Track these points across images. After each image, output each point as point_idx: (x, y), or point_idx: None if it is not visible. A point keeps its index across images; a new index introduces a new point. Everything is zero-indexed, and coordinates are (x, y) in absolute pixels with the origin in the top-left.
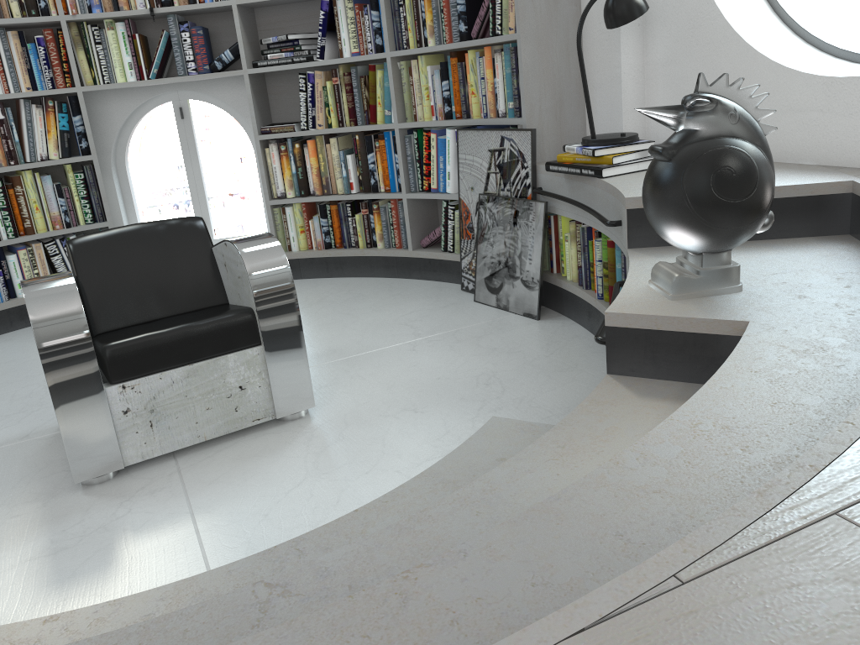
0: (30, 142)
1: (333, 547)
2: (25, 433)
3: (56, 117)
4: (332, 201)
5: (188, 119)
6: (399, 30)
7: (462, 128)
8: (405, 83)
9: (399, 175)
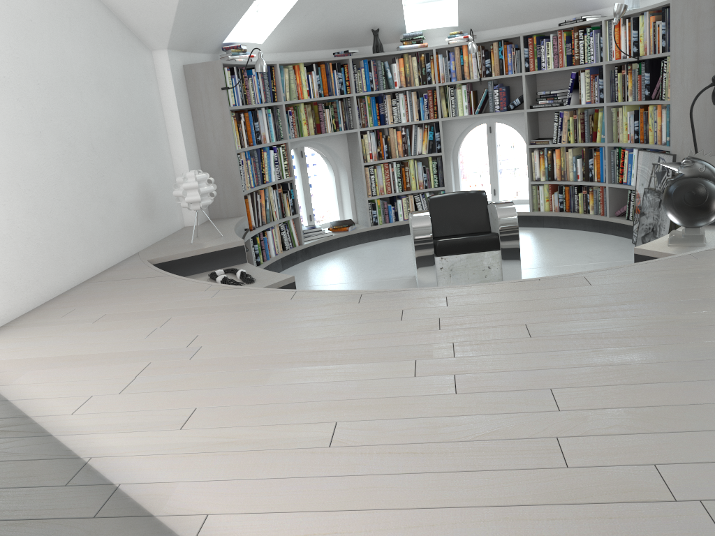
0: (414, 145)
1: None
2: (400, 276)
3: (427, 133)
4: (566, 185)
5: (493, 133)
6: (613, 90)
7: (640, 150)
8: (614, 120)
9: (606, 173)
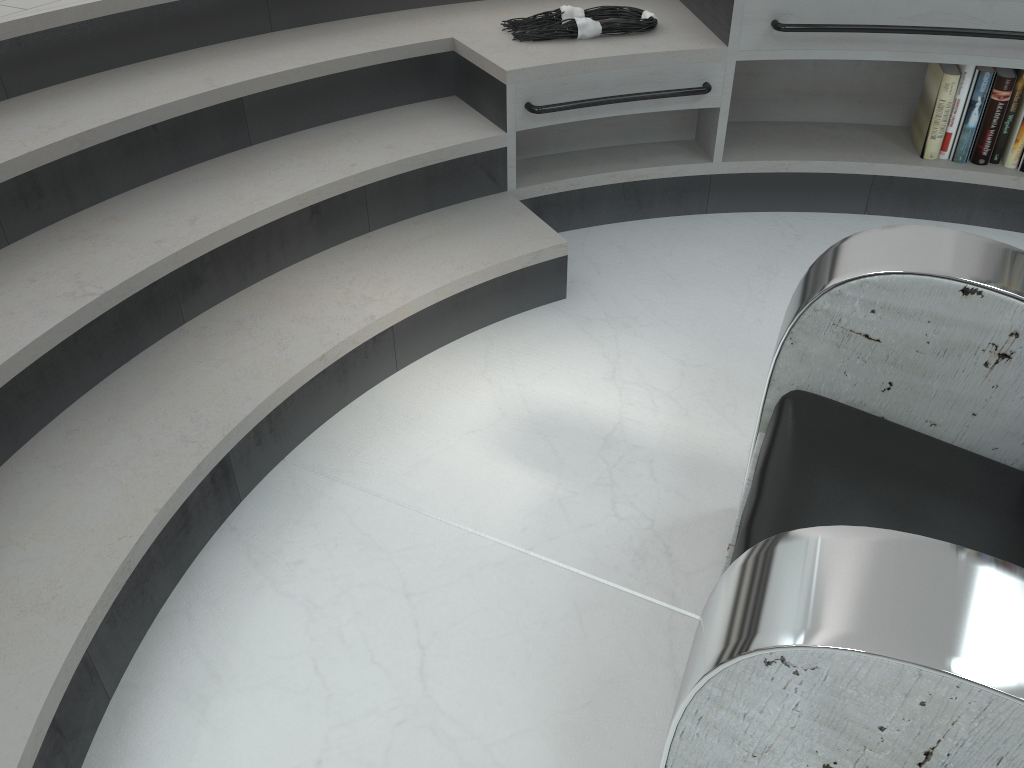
0: None
1: (149, 458)
2: None
3: None
4: None
5: None
6: None
7: None
8: None
9: None
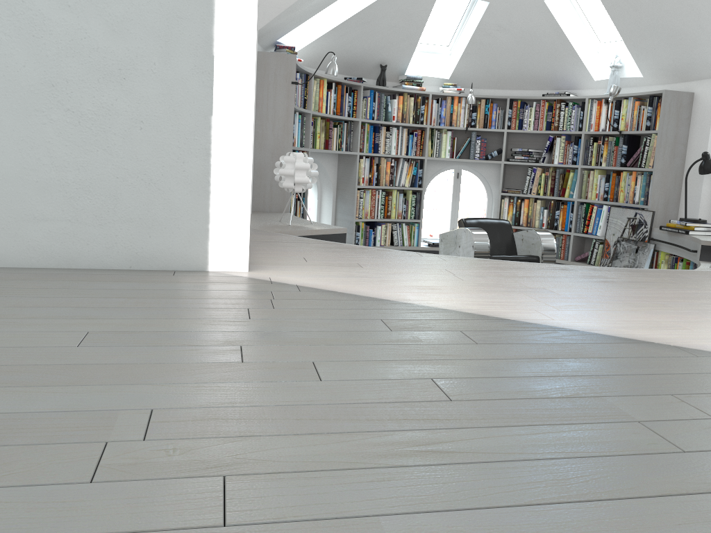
0: (400, 177)
1: None
2: None
3: (412, 168)
4: None
5: (460, 179)
6: (587, 156)
7: (613, 206)
8: (584, 180)
9: (570, 223)
